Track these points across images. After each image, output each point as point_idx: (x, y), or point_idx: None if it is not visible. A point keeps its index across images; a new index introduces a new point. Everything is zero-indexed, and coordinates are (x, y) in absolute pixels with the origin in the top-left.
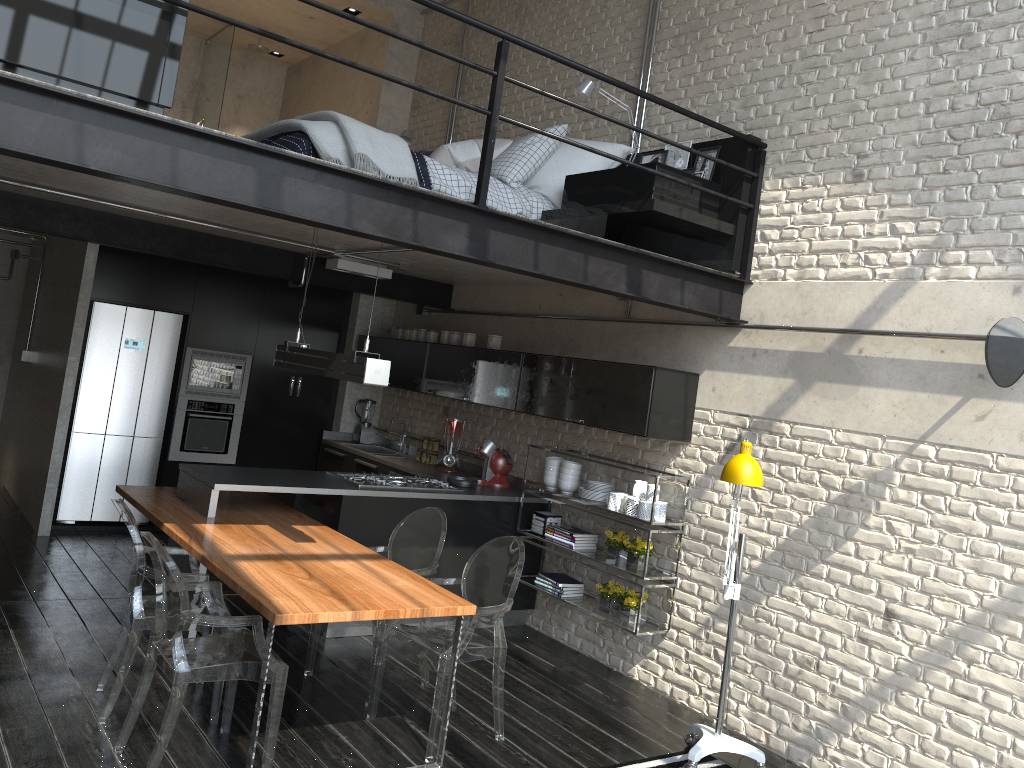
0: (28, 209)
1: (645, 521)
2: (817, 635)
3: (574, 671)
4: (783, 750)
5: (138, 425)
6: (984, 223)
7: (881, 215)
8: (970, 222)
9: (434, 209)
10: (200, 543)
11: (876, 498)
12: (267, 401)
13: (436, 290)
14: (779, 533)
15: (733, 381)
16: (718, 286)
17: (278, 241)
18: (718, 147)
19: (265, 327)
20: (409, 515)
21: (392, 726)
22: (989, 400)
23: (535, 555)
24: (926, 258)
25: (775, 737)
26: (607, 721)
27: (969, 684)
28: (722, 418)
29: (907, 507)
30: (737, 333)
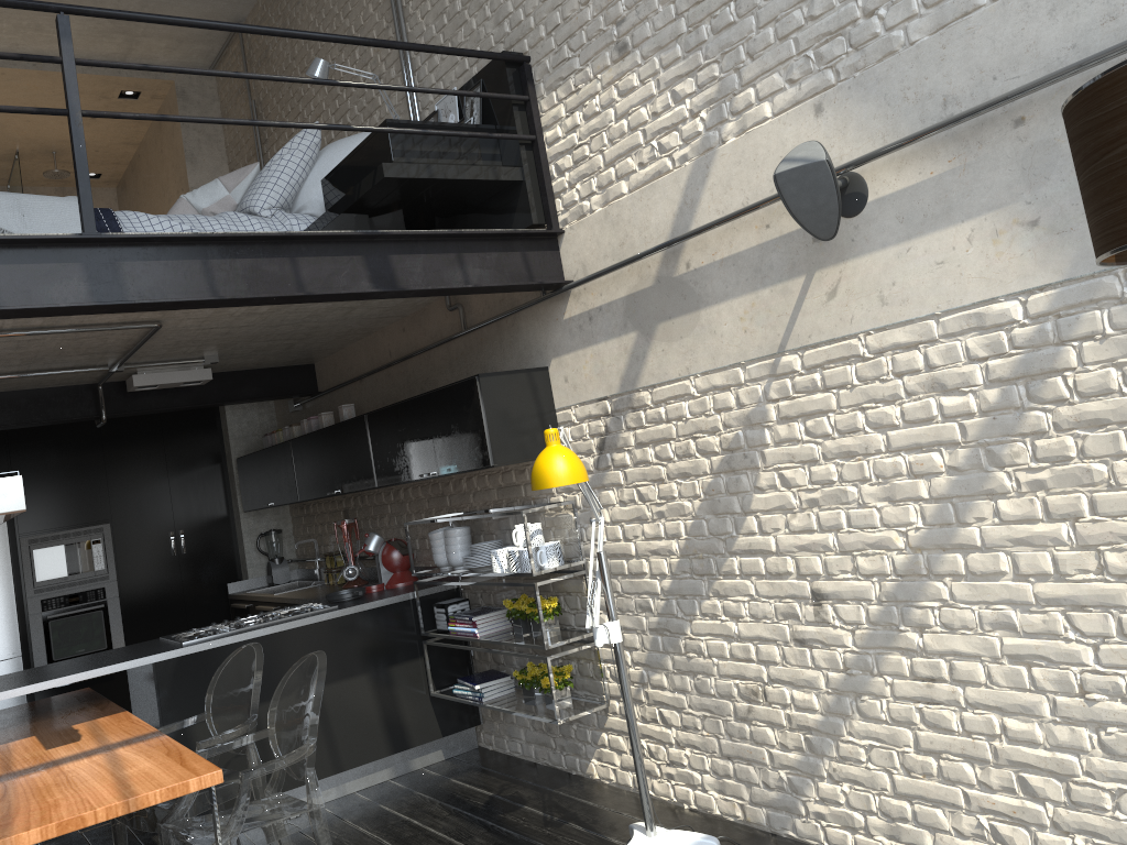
0: None
1: (527, 574)
2: (753, 653)
3: (517, 793)
4: (763, 821)
5: None
6: (760, 41)
7: (658, 85)
8: (747, 47)
9: (16, 257)
10: None
11: (759, 448)
12: (146, 571)
13: (293, 376)
14: (678, 534)
15: (581, 361)
16: (517, 248)
17: (25, 376)
18: (480, 82)
19: (117, 485)
20: (223, 663)
21: None
22: (834, 266)
23: (460, 657)
24: (717, 115)
25: (751, 806)
26: None
27: (929, 660)
28: (584, 412)
29: (793, 446)
30: (568, 299)
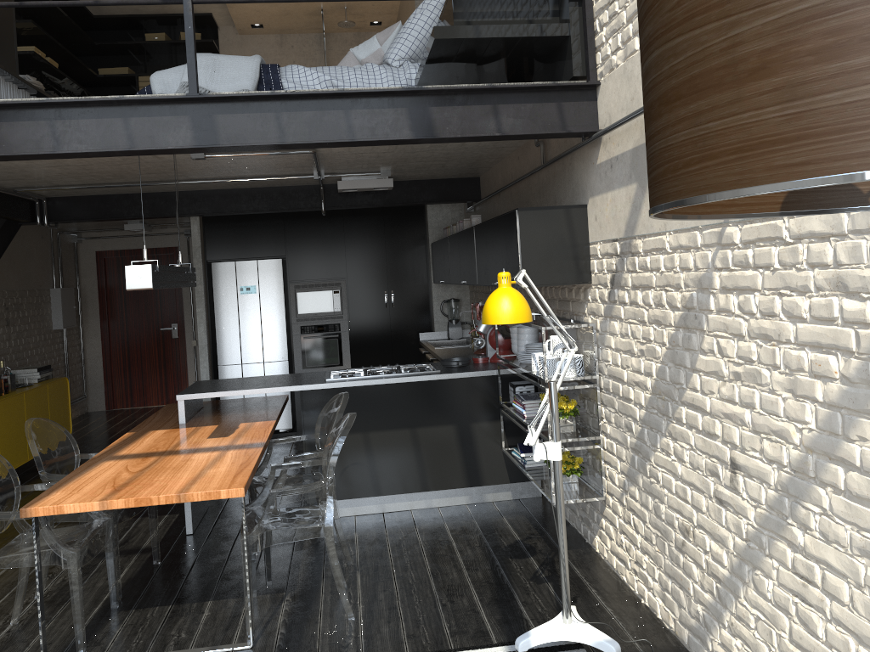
0: (99, 205)
1: (542, 379)
2: (689, 497)
3: (535, 544)
4: (685, 640)
5: (265, 353)
6: None
7: None
8: None
9: (146, 112)
10: (114, 447)
11: (705, 312)
12: (367, 316)
13: (462, 186)
14: (651, 374)
15: (604, 203)
16: (553, 99)
17: (260, 180)
18: None
19: (351, 254)
20: (328, 402)
21: (265, 603)
22: None
23: None
24: None
25: (679, 623)
26: (501, 600)
27: (807, 561)
28: (604, 249)
29: (728, 317)
30: (599, 147)
